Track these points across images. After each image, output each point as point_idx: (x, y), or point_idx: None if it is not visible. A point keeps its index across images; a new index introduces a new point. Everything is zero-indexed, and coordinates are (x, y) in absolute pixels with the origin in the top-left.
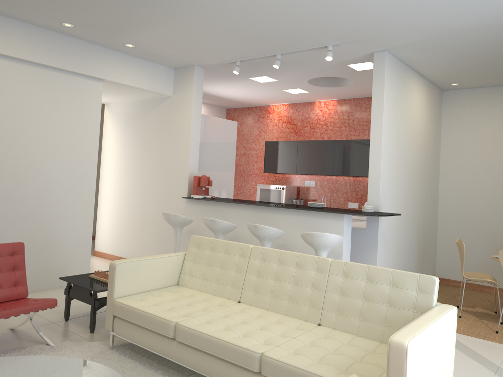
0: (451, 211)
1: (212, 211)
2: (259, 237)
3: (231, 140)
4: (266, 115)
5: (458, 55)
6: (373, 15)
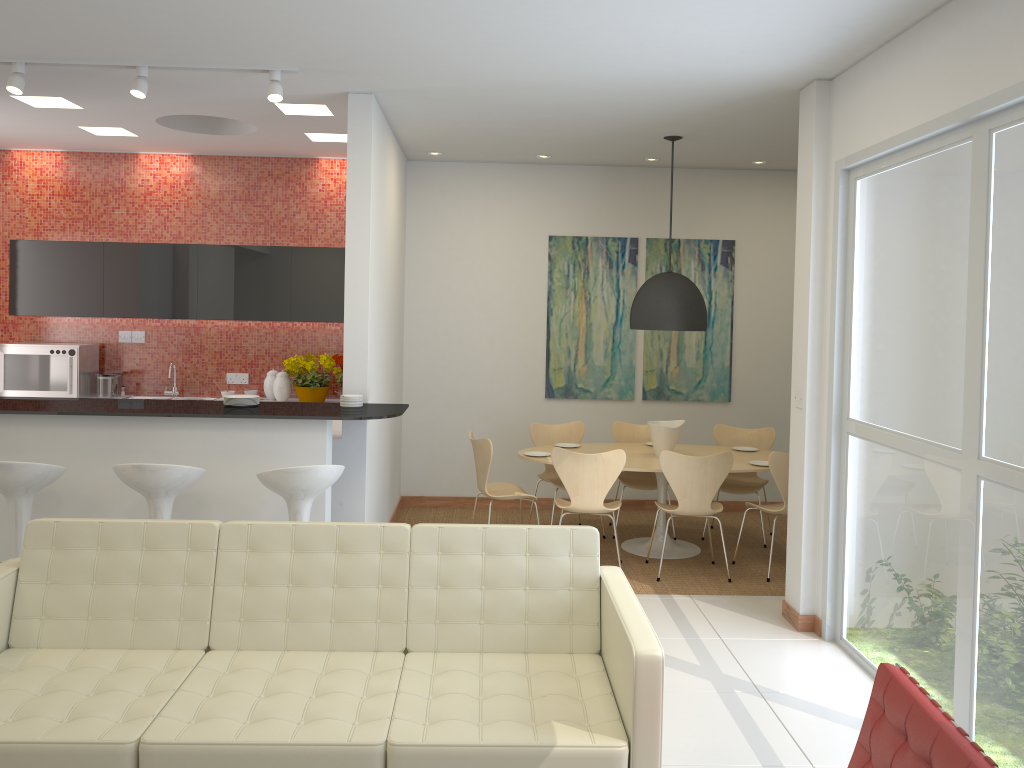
0: (425, 378)
1: None
2: (152, 491)
3: None
4: (2, 173)
5: (480, 116)
6: (404, 40)
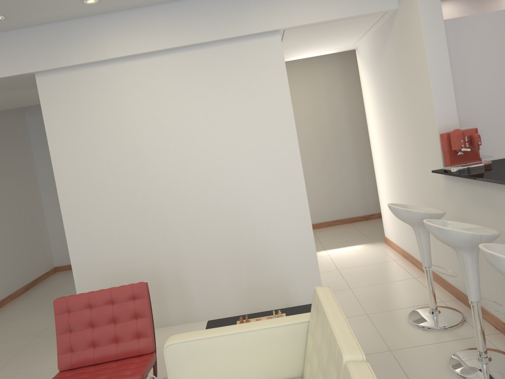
0: None
1: (477, 194)
2: None
3: None
4: None
5: None
6: None
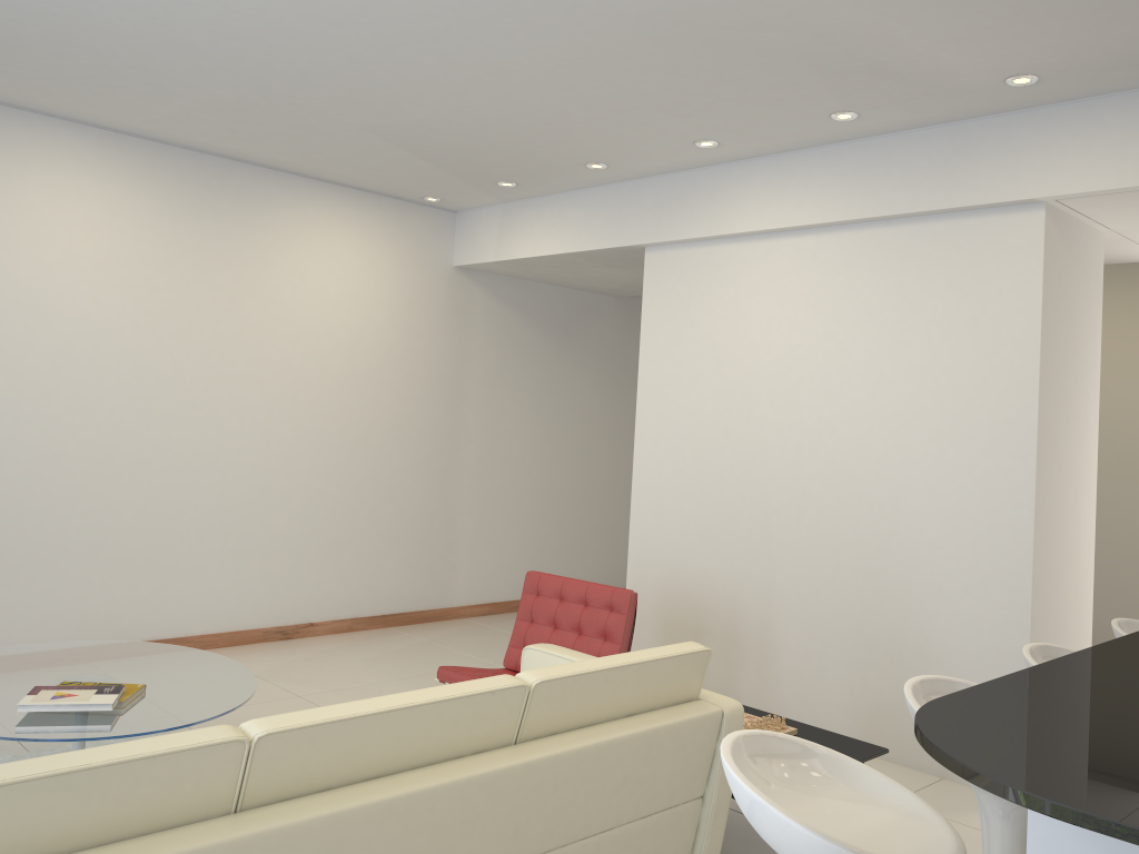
0: None
1: None
2: None
3: None
4: None
5: None
6: None
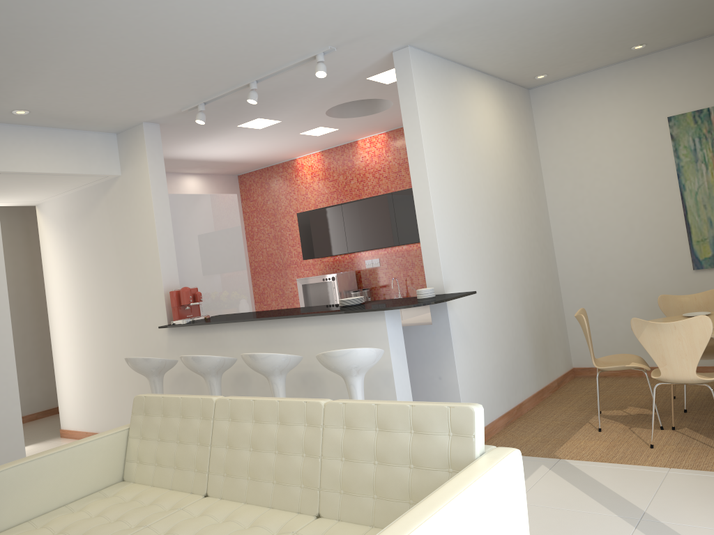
0: (576, 265)
1: (205, 340)
2: (262, 372)
3: (231, 224)
4: (294, 173)
5: (520, 32)
6: None
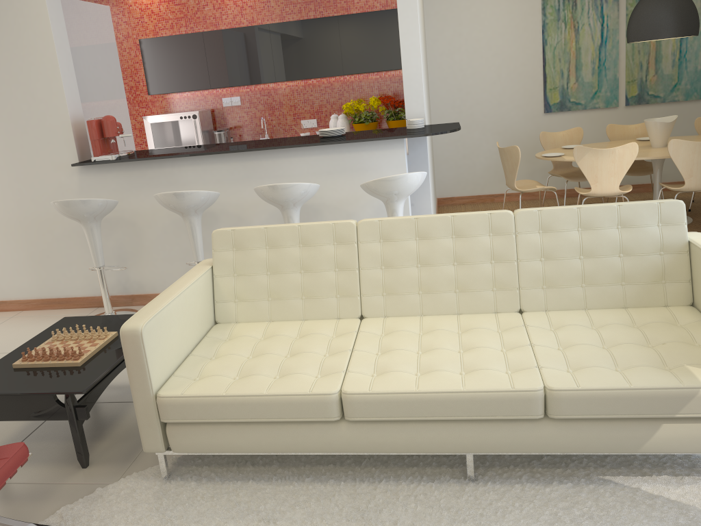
0: (448, 108)
1: (146, 178)
2: (285, 204)
3: (108, 43)
4: None
5: None
6: None
